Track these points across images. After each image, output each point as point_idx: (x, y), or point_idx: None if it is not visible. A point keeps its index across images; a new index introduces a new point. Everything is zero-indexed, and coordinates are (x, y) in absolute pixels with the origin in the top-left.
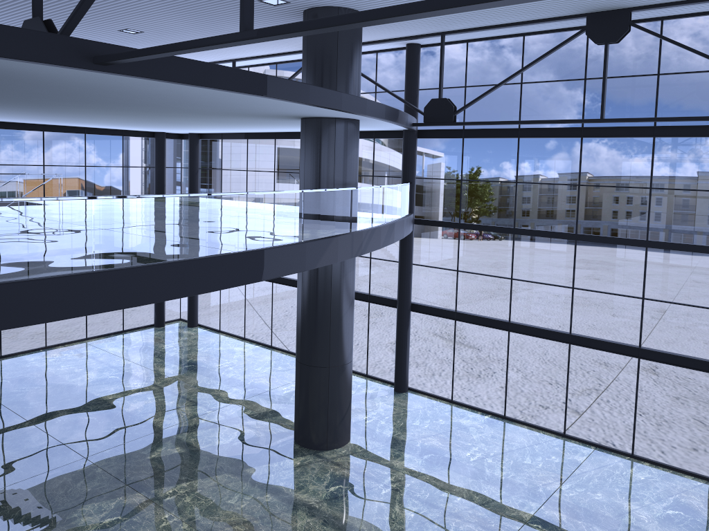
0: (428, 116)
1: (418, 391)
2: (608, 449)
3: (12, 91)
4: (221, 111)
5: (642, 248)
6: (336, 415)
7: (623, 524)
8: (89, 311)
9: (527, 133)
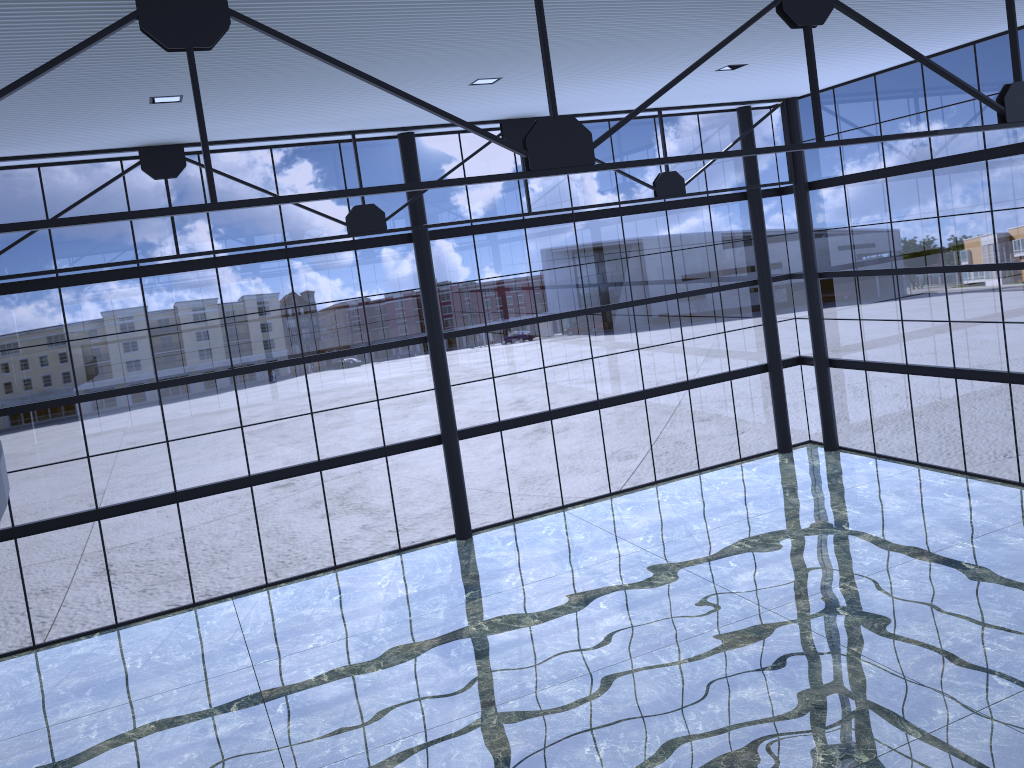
0: None
1: None
2: (243, 592)
3: None
4: None
5: None
6: None
7: (318, 622)
8: None
9: (71, 280)
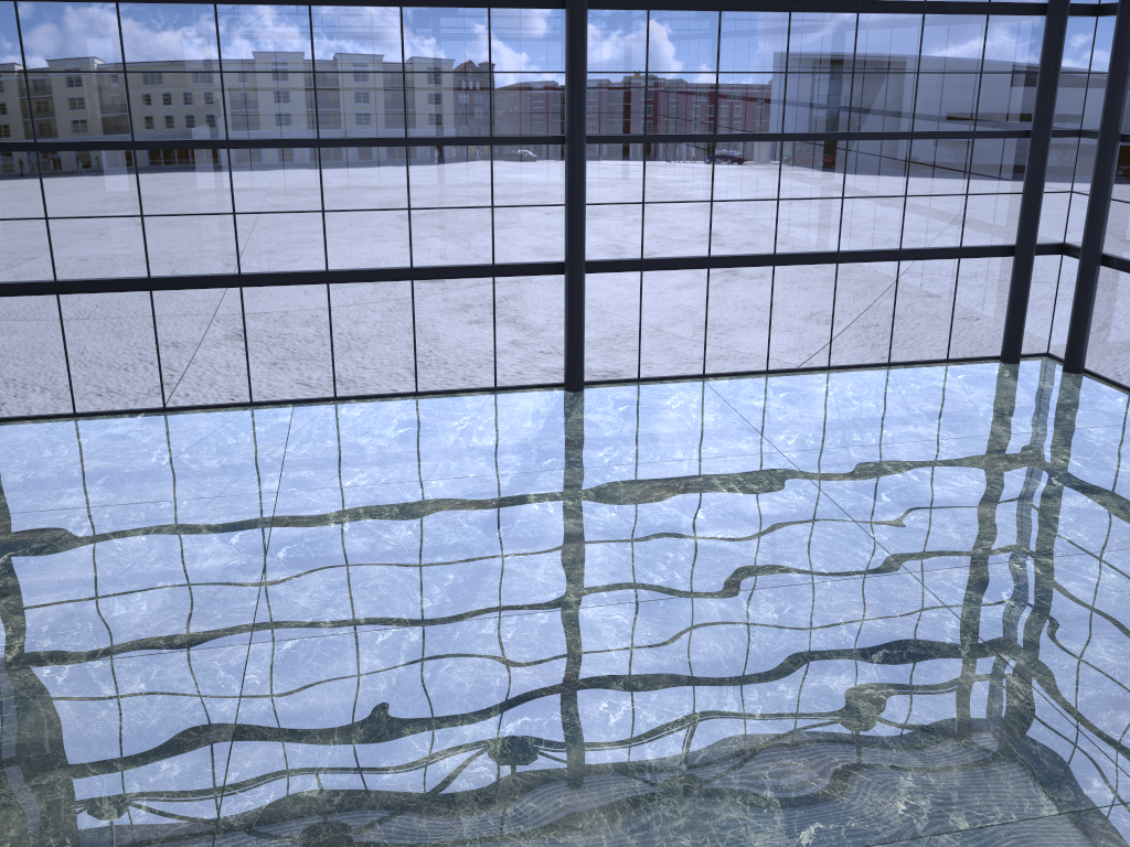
0: None
1: (11, 419)
2: (308, 401)
3: None
4: None
5: (163, 175)
6: None
7: (369, 456)
8: None
9: None
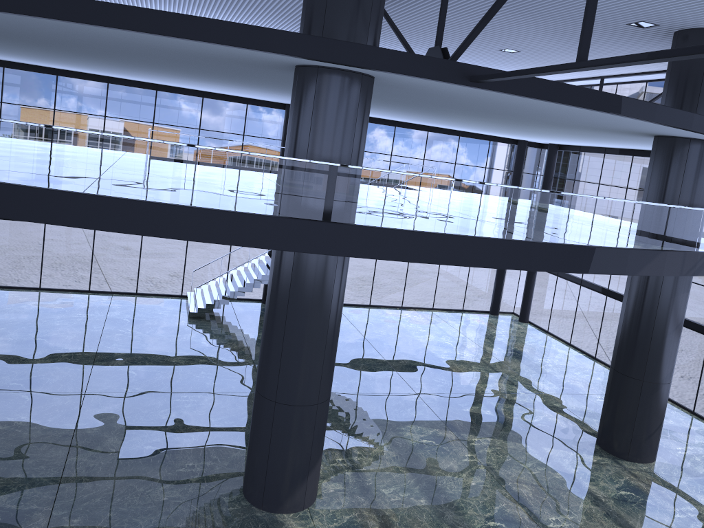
0: None
1: None
2: None
3: (412, 98)
4: (574, 124)
5: None
6: (643, 431)
7: None
8: (437, 261)
9: None
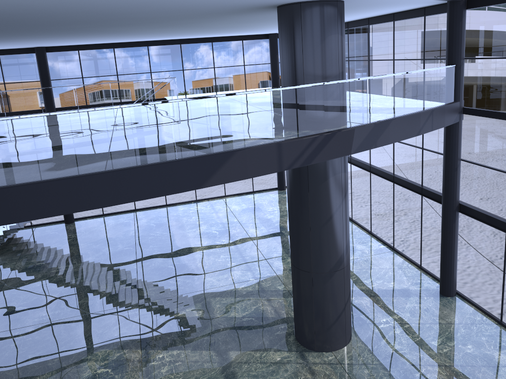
0: None
1: (466, 299)
2: None
3: None
4: (185, 14)
5: None
6: (324, 321)
7: None
8: None
9: None
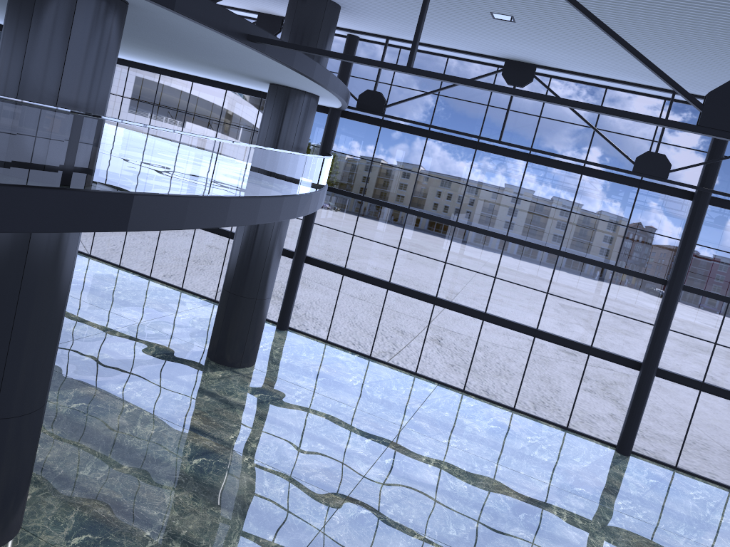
0: (362, 103)
1: (297, 331)
2: (447, 385)
3: None
4: (217, 64)
5: (436, 238)
6: (253, 340)
7: (465, 431)
8: (202, 226)
9: (435, 135)
